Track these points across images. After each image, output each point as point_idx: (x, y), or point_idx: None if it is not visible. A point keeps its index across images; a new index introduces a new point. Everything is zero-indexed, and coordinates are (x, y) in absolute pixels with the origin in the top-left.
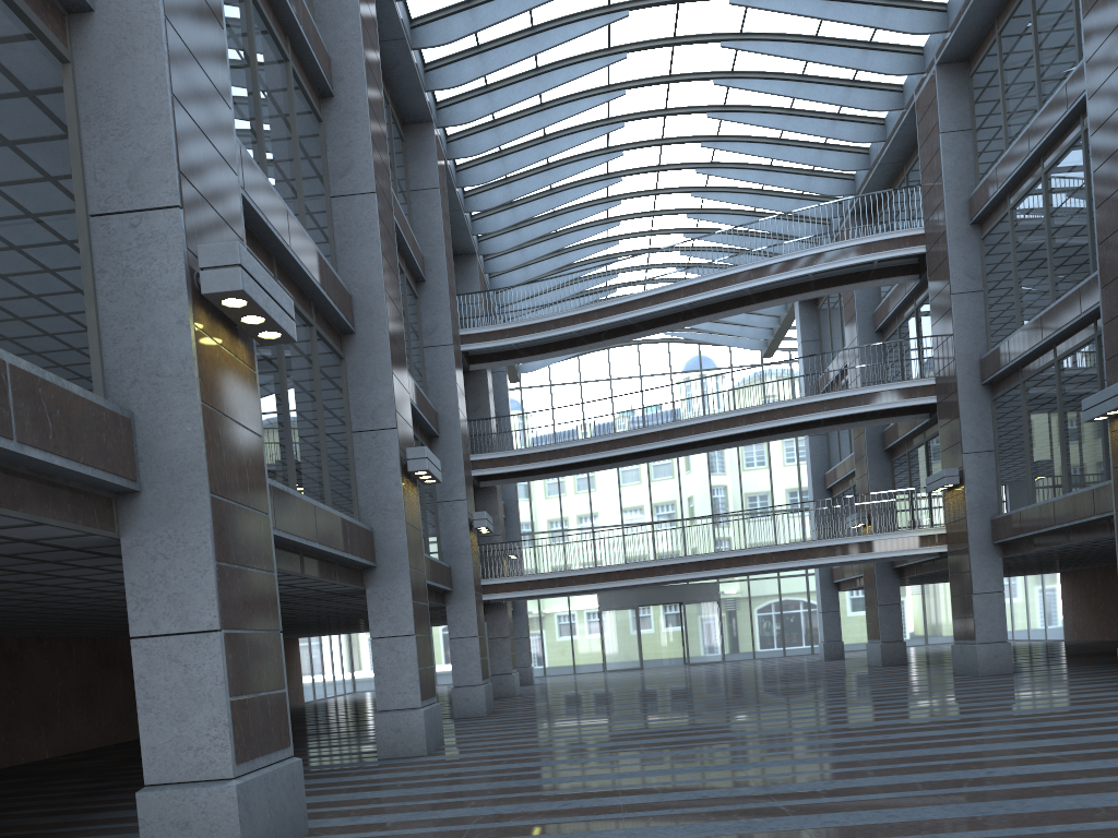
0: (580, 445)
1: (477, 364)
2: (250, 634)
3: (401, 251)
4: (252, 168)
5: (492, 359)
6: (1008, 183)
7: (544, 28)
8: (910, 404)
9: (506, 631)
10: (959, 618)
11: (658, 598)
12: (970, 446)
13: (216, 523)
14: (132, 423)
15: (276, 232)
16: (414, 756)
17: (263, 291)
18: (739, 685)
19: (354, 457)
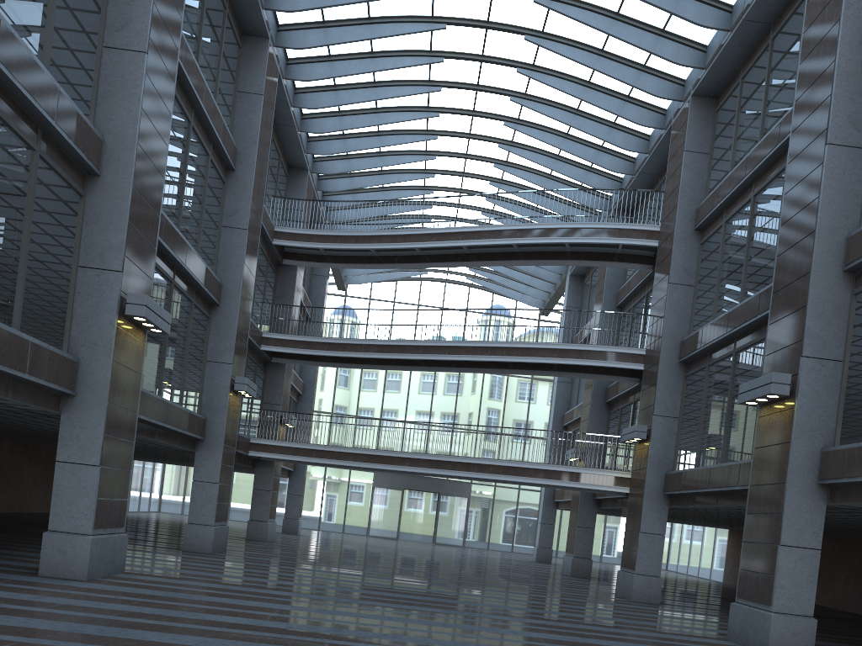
0: (355, 343)
1: (290, 260)
2: None
3: (209, 136)
4: None
5: (303, 259)
6: (726, 200)
7: None
8: (622, 366)
9: (269, 485)
10: (627, 549)
11: (421, 486)
12: (660, 410)
13: None
14: None
15: None
16: (73, 579)
17: None
18: (445, 569)
19: (75, 290)
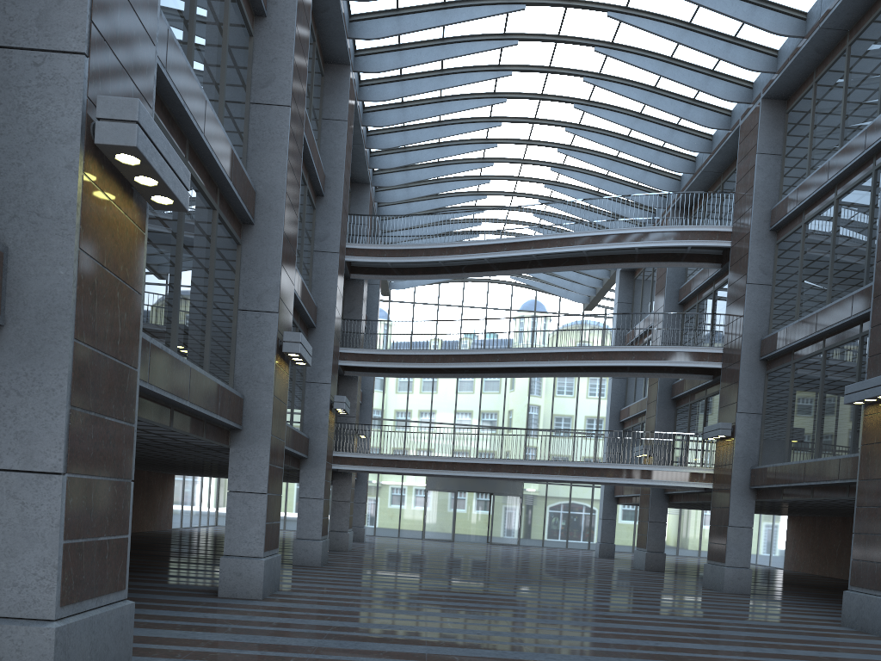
0: (431, 355)
1: (357, 275)
2: (97, 480)
3: (306, 166)
4: (177, 53)
5: (370, 272)
6: (805, 202)
7: (454, 5)
8: (700, 365)
9: (347, 496)
10: (714, 543)
11: (474, 487)
12: (743, 407)
13: (76, 369)
14: (5, 257)
15: (192, 117)
16: (250, 599)
17: (159, 155)
18: (531, 570)
19: (236, 332)
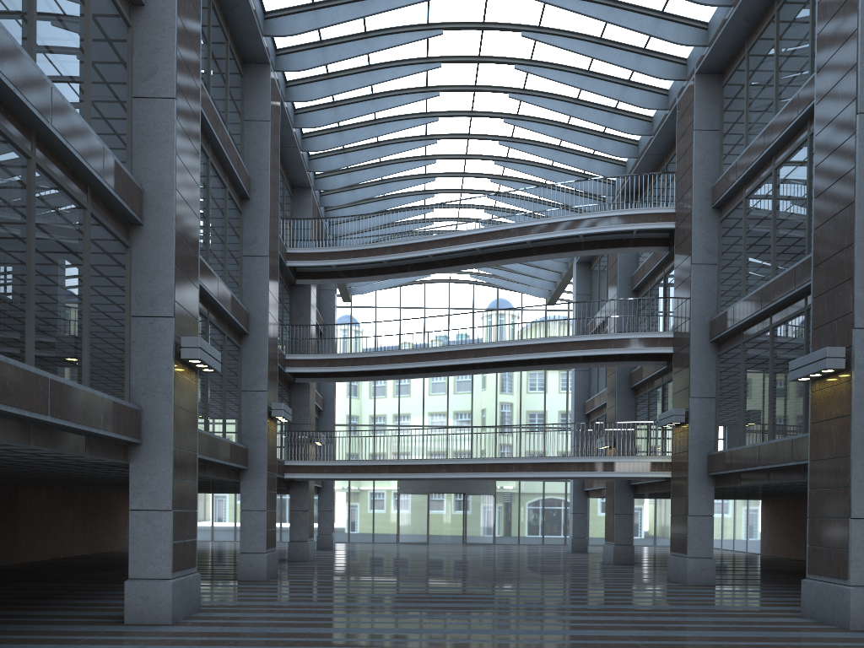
0: (379, 356)
1: (303, 280)
2: None
3: (225, 168)
4: None
5: (316, 277)
6: (744, 176)
7: None
8: (651, 351)
9: (305, 505)
10: (675, 533)
11: (446, 488)
12: (696, 392)
13: None
14: None
15: (30, 104)
16: (158, 624)
17: None
18: (492, 571)
19: (130, 340)
